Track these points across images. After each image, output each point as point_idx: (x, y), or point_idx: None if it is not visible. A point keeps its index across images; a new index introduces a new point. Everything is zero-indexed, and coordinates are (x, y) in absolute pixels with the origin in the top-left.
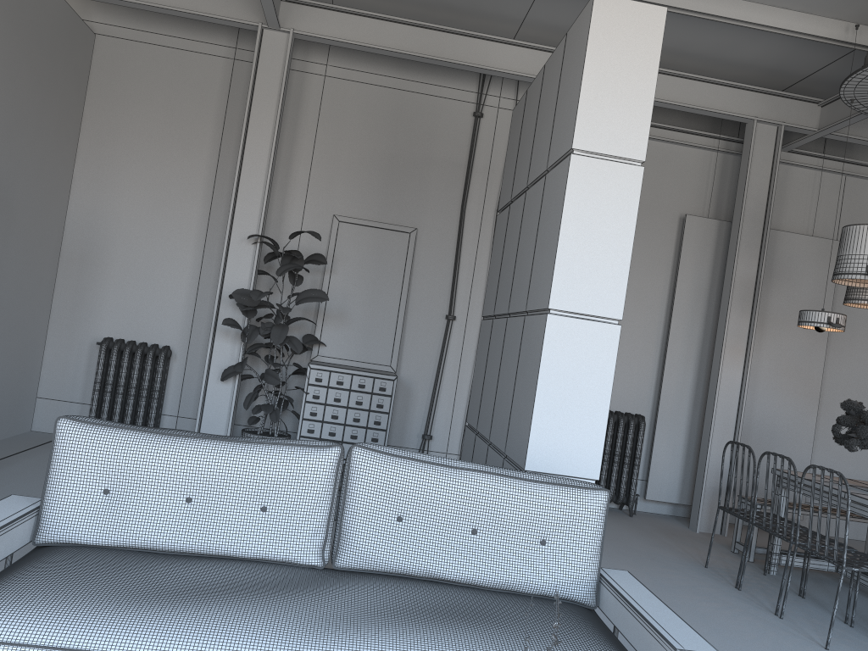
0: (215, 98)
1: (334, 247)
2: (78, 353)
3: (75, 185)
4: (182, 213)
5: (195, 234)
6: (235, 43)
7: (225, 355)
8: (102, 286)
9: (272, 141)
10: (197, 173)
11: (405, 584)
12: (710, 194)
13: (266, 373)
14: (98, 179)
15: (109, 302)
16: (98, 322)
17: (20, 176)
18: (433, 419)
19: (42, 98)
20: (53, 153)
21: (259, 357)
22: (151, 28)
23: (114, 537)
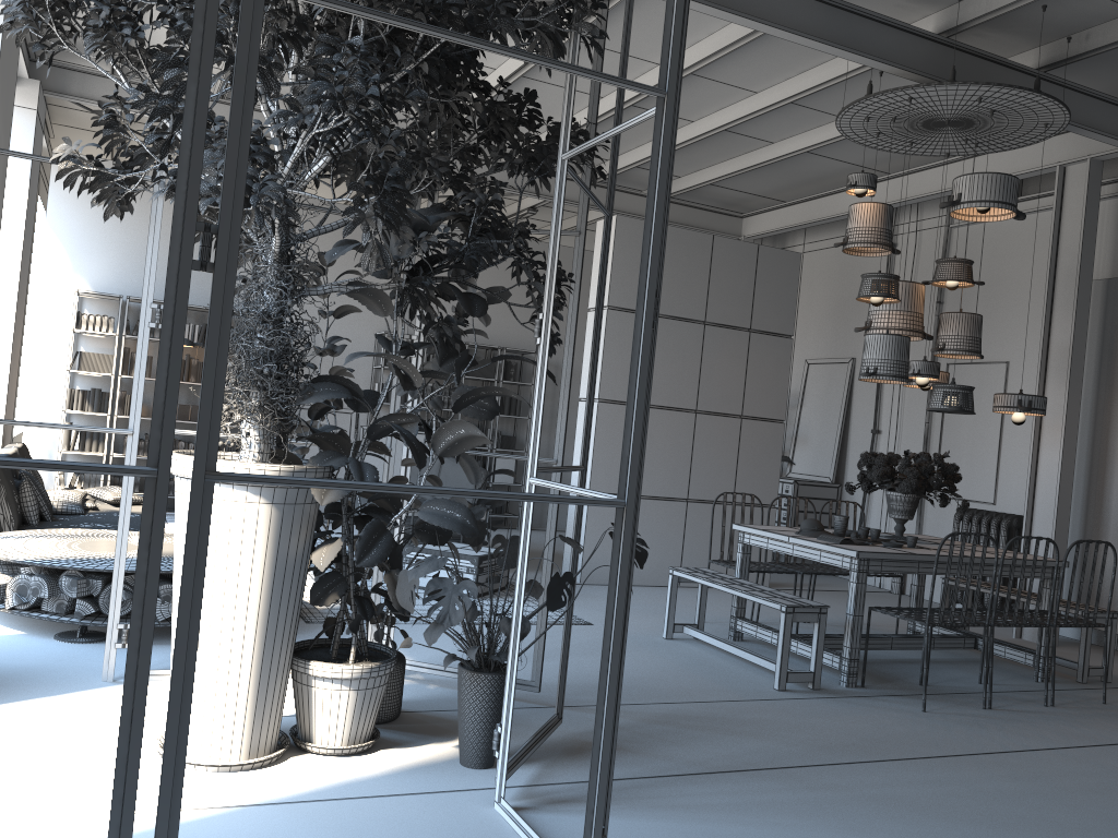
0: None
1: (803, 385)
2: None
3: None
4: None
5: None
6: None
7: None
8: None
9: None
10: None
11: None
12: (1105, 250)
13: None
14: None
15: None
16: None
17: None
18: (861, 523)
19: None
20: None
21: None
22: None
23: None
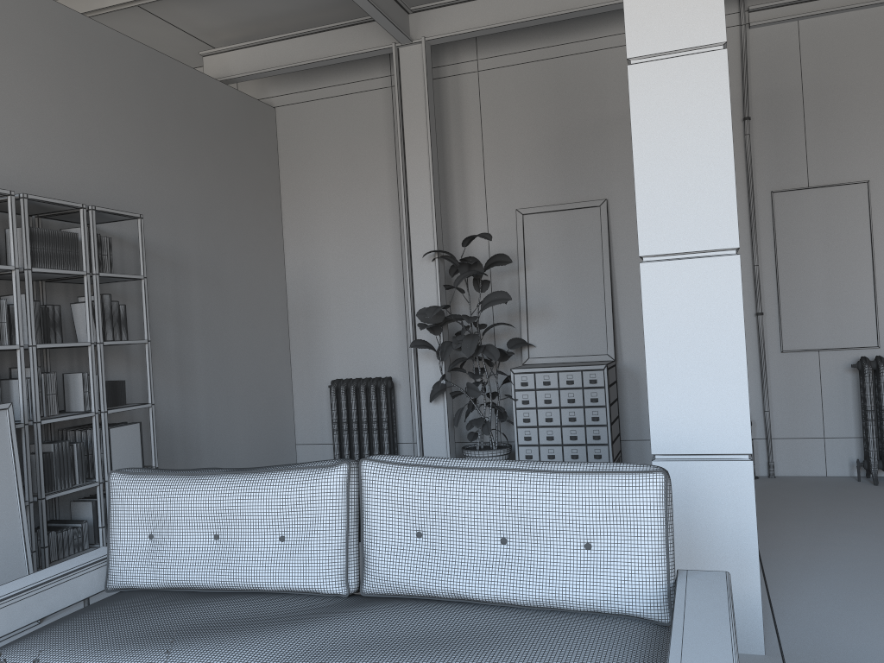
0: (383, 130)
1: (523, 242)
2: (319, 398)
3: (286, 247)
4: (377, 247)
5: (392, 264)
6: (389, 71)
7: (431, 376)
8: (325, 333)
9: (429, 155)
10: (382, 206)
11: (421, 609)
12: None
13: (467, 387)
14: (303, 236)
15: (334, 346)
16: (329, 367)
17: (226, 253)
18: None
19: (231, 180)
20: (256, 224)
21: (464, 371)
22: (316, 85)
23: (159, 580)
